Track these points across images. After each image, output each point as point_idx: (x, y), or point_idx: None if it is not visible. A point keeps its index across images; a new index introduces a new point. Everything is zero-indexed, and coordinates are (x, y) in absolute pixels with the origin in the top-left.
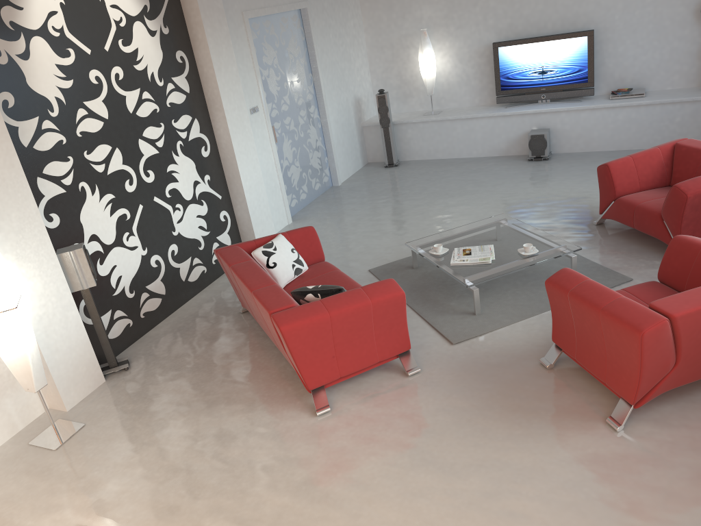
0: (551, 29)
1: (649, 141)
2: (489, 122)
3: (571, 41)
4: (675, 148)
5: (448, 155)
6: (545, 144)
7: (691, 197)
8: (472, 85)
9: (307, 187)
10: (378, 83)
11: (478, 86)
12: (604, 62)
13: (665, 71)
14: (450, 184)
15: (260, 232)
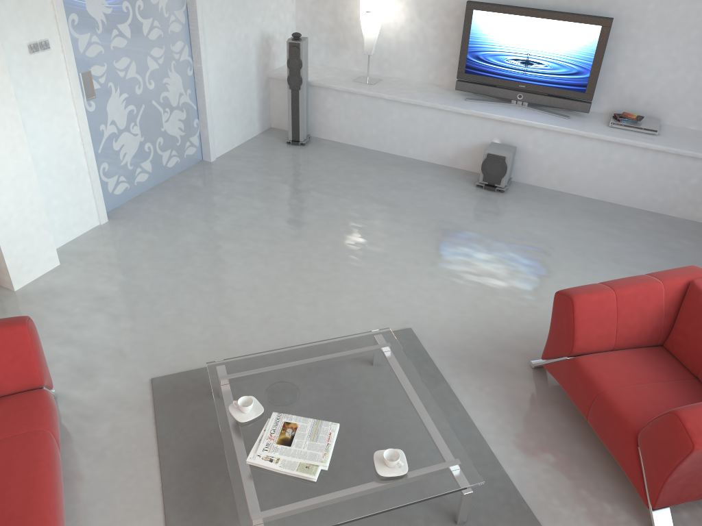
0: (554, 1)
1: (645, 199)
2: (438, 116)
3: (578, 27)
4: (689, 289)
5: (376, 146)
6: (505, 171)
7: (701, 449)
8: (428, 53)
9: (151, 164)
10: (304, 17)
11: (437, 57)
12: (616, 68)
13: (694, 102)
14: (356, 204)
15: (19, 253)
